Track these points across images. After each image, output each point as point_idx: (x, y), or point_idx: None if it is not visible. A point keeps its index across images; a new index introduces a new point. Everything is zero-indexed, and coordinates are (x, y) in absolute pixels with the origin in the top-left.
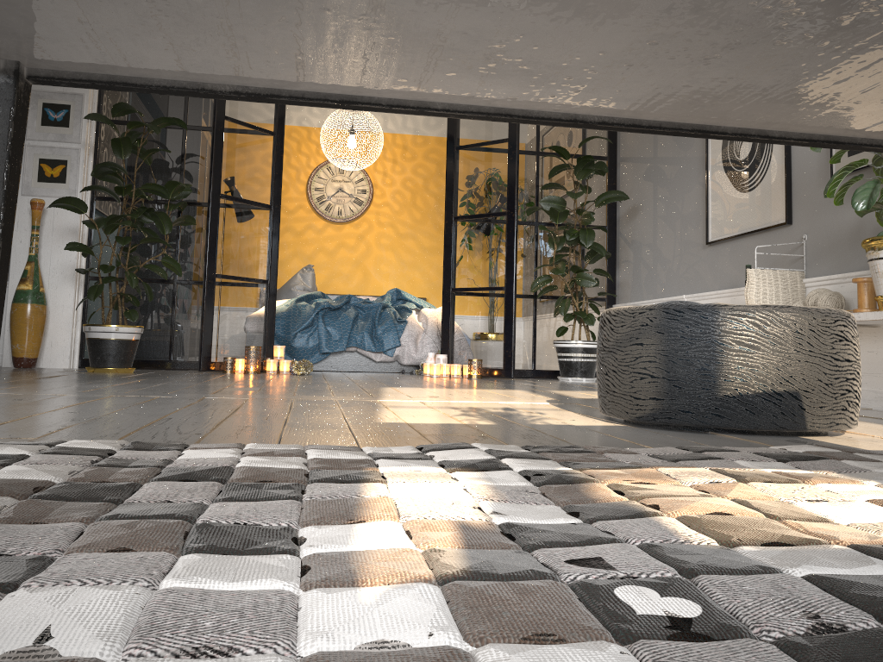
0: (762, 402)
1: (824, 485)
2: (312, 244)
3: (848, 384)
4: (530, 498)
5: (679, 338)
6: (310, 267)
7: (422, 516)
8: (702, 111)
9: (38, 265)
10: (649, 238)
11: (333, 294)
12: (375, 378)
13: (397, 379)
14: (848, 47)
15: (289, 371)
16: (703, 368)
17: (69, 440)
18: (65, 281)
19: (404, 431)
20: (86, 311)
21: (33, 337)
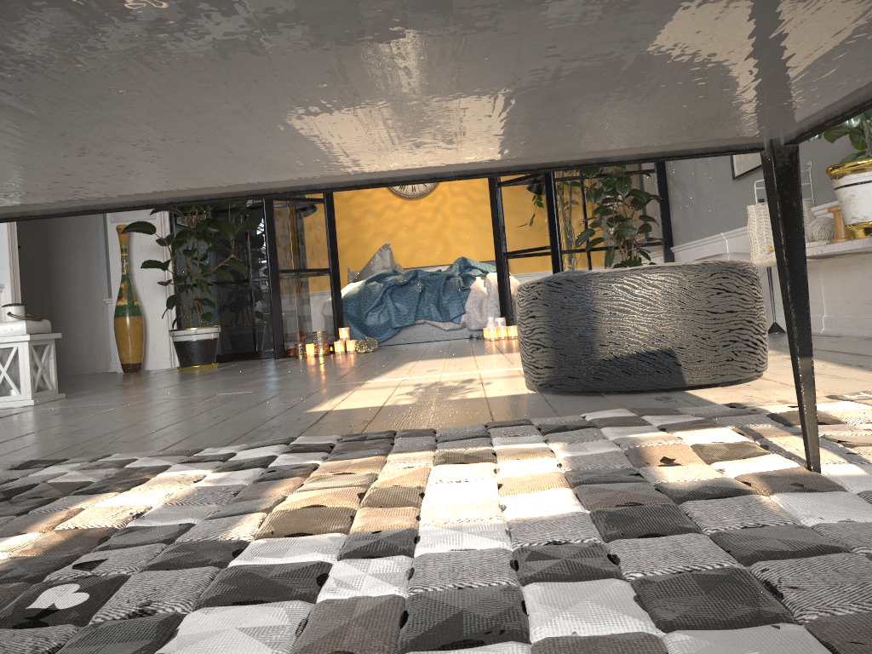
0: (636, 362)
1: (503, 463)
2: (392, 222)
3: (733, 334)
4: (211, 498)
5: (560, 309)
6: (387, 246)
7: (67, 526)
8: (229, 186)
9: (130, 282)
10: (691, 177)
11: (417, 267)
12: (428, 350)
13: (446, 348)
14: (205, 155)
15: (354, 350)
16: (581, 335)
17: (12, 458)
18: (156, 292)
19: (306, 421)
20: (179, 316)
21: (134, 345)
